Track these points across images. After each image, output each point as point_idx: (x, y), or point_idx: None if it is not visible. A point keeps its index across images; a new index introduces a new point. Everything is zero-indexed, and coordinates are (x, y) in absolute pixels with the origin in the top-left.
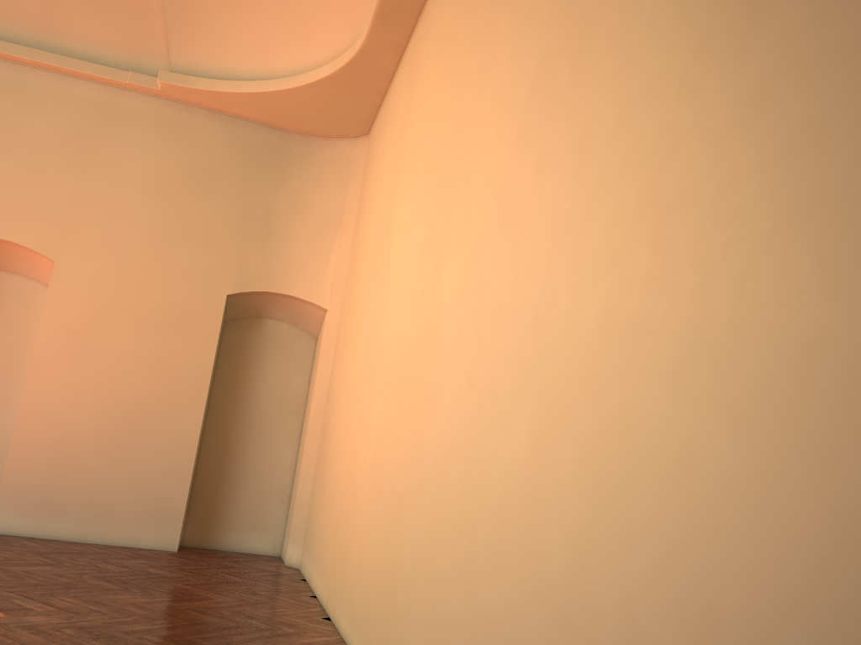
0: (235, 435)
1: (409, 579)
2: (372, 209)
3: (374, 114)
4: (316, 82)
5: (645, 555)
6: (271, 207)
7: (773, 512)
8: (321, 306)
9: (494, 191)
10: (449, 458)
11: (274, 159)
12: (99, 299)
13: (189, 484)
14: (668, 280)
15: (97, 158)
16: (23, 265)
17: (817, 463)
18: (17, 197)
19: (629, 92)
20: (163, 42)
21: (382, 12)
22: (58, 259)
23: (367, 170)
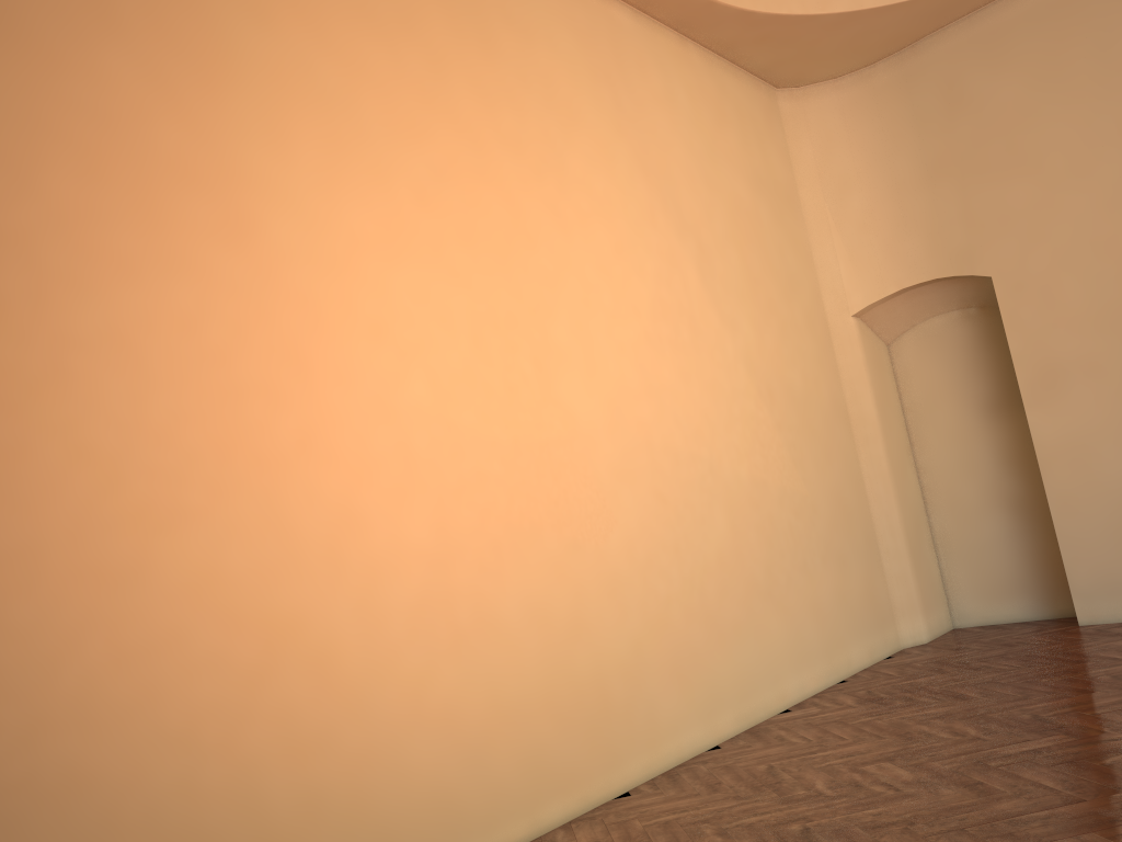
0: None
1: (630, 666)
2: None
3: None
4: None
5: (787, 557)
6: None
7: (808, 535)
8: None
9: (633, 358)
10: (653, 553)
11: None
12: None
13: None
14: (770, 470)
15: None
16: None
17: (812, 523)
18: None
19: (733, 384)
20: None
21: None
22: None
23: None
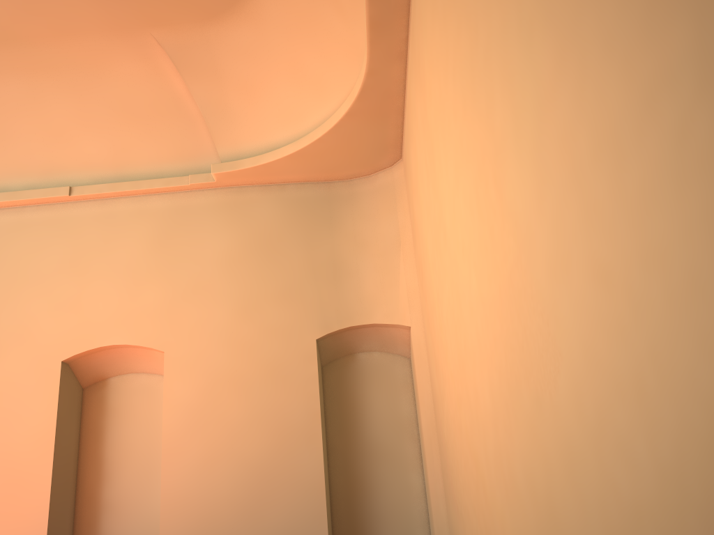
0: (359, 471)
1: None
2: (421, 212)
3: (400, 135)
4: (339, 122)
5: None
6: (334, 250)
7: None
8: (404, 324)
9: (541, 20)
10: (605, 405)
11: (326, 209)
12: (207, 374)
13: (327, 530)
14: None
15: (180, 254)
16: (142, 364)
17: None
18: (124, 306)
19: None
20: (210, 142)
21: (373, 23)
22: (166, 349)
23: (409, 186)
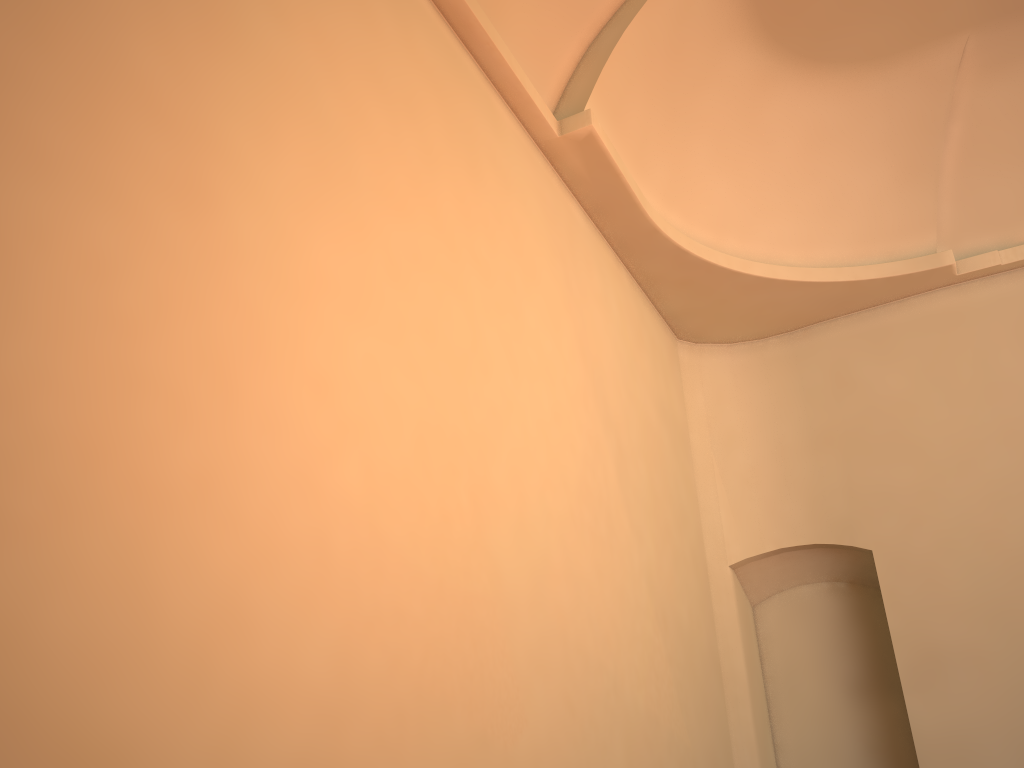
0: None
1: None
2: None
3: None
4: None
5: None
6: None
7: None
8: None
9: (558, 533)
10: None
11: None
12: None
13: None
14: (662, 706)
15: None
16: None
17: None
18: None
19: (637, 598)
20: None
21: None
22: None
23: None
